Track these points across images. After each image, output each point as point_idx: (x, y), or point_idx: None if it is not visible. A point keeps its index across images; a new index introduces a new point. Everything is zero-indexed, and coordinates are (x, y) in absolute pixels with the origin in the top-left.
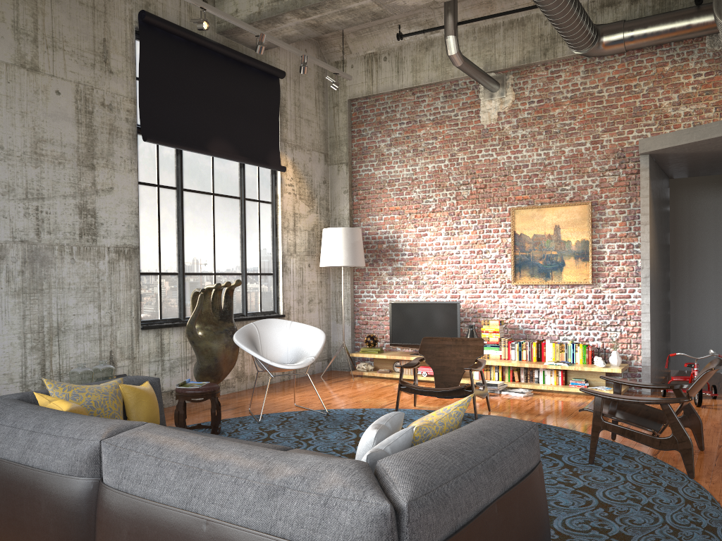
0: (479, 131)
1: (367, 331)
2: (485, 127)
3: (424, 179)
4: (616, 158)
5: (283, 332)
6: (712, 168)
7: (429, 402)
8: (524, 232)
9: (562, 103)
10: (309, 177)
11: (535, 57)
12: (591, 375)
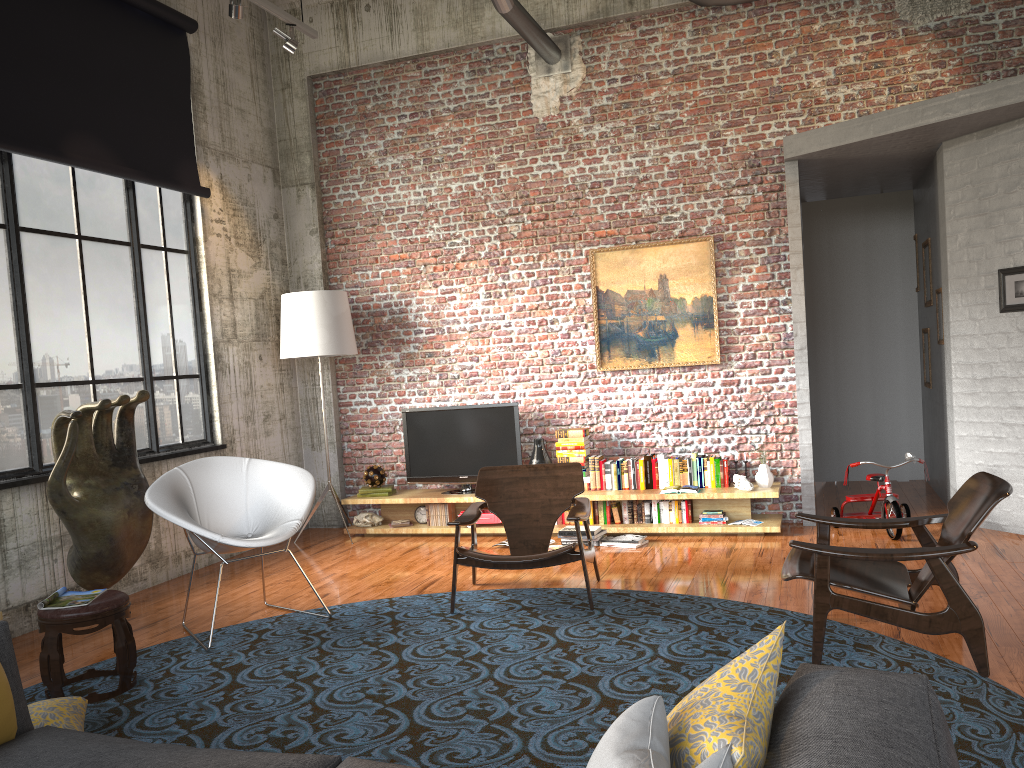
0: (531, 128)
1: (365, 460)
2: (541, 121)
3: (445, 207)
4: (747, 168)
5: (237, 480)
6: (866, 185)
7: (495, 574)
8: (612, 288)
9: (660, 83)
10: (251, 208)
11: (616, 7)
12: (729, 504)
